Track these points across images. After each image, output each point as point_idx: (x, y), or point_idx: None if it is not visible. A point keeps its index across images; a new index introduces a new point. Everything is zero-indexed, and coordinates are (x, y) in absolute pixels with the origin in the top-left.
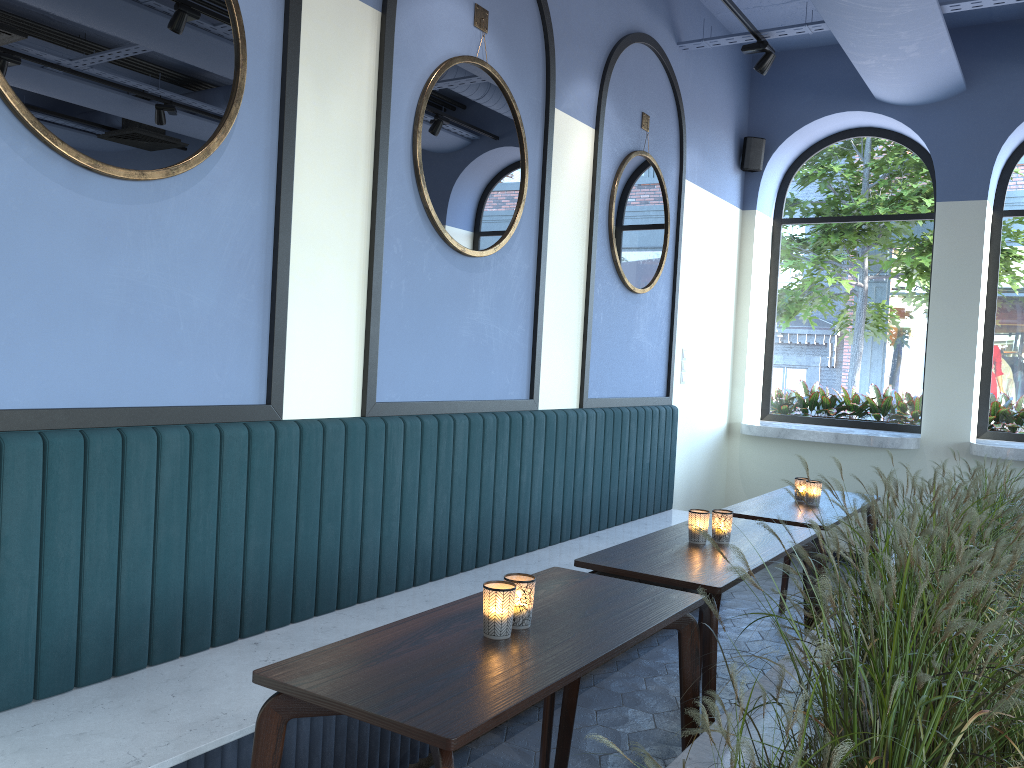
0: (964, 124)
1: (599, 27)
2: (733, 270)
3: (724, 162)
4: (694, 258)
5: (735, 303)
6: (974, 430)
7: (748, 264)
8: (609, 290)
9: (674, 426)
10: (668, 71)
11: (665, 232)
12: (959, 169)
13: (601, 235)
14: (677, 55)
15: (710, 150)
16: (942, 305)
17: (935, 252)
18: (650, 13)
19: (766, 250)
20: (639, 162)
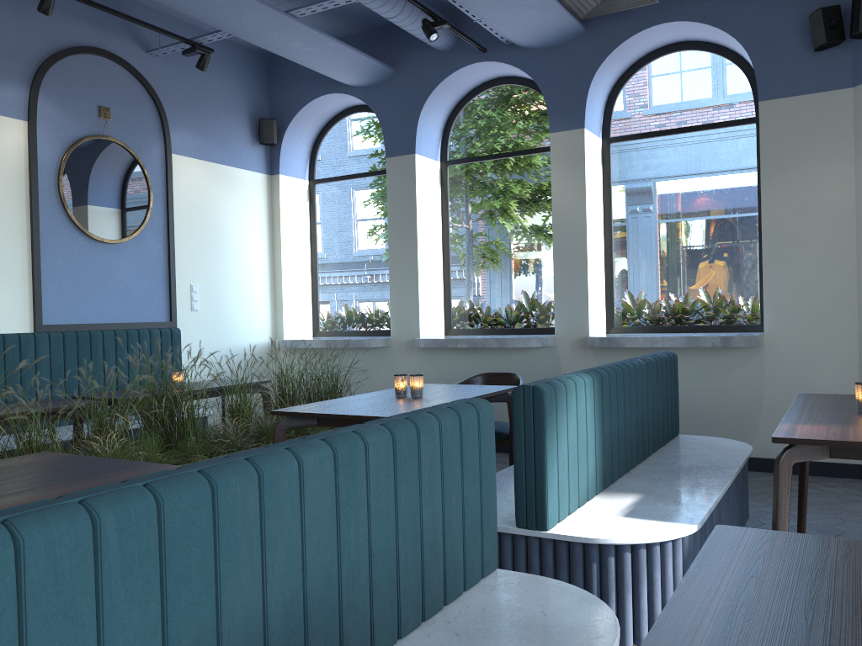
0: (397, 98)
1: (23, 45)
2: (263, 222)
3: (236, 139)
4: (199, 214)
5: (271, 247)
6: (435, 329)
7: (278, 216)
8: (68, 242)
9: (175, 343)
10: (133, 73)
11: (148, 195)
12: (397, 132)
13: (50, 200)
14: (148, 61)
15: (212, 131)
16: (395, 236)
17: (388, 196)
18: (101, 31)
19: (302, 205)
20: (99, 144)
